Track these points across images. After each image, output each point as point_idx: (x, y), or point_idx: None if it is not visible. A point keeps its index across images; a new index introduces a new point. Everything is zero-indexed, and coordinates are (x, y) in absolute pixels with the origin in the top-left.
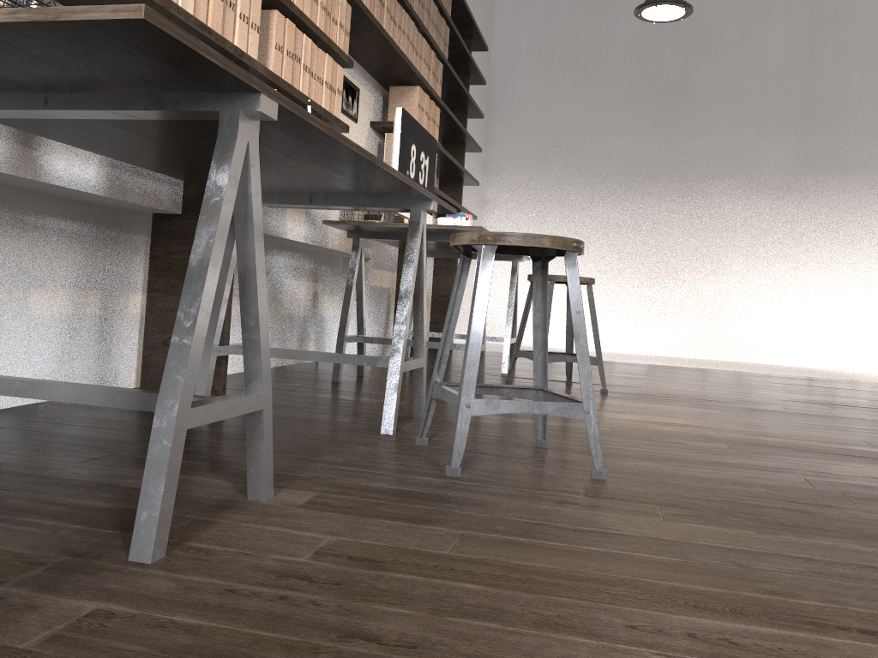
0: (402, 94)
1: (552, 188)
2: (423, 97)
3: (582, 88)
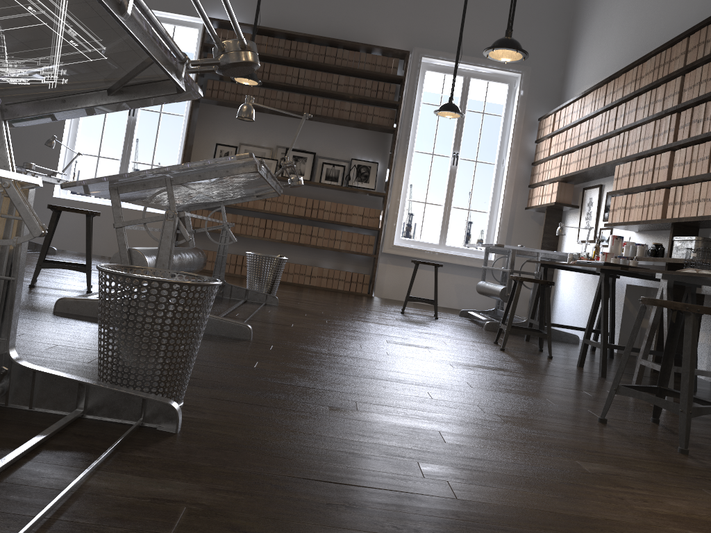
0: None
1: None
2: None
3: None
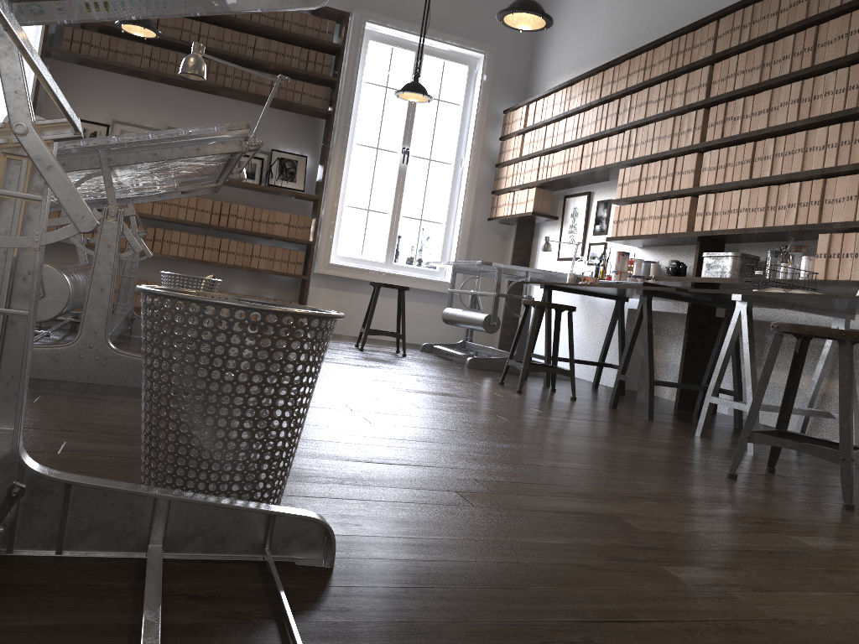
0: None
1: None
2: None
3: None
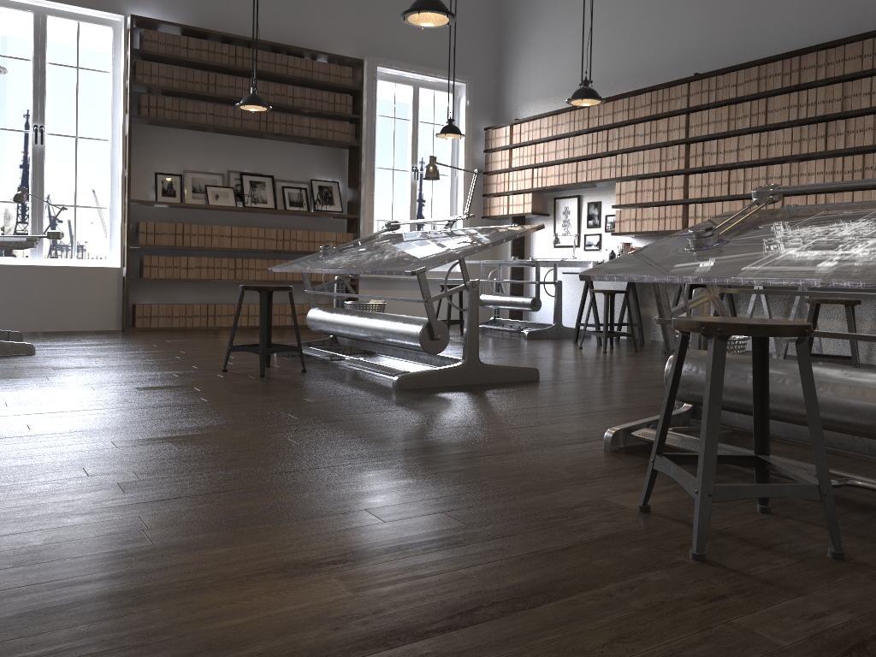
0: None
1: None
2: None
3: None
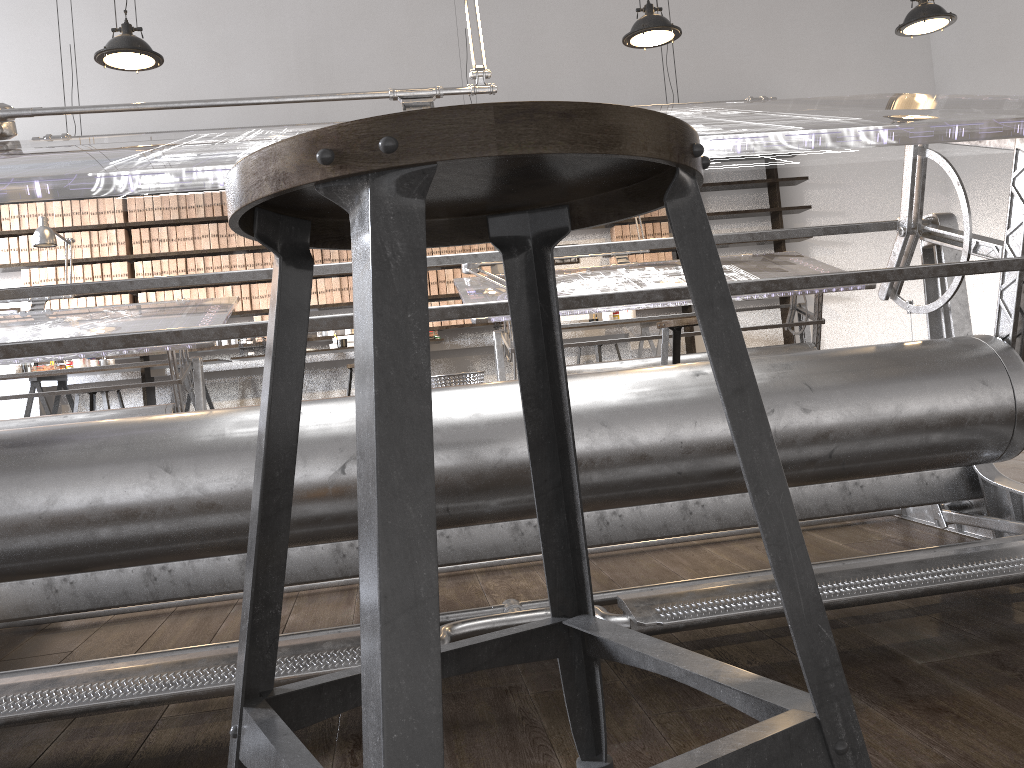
0: (612, 232)
1: (996, 188)
2: (625, 229)
3: (1001, 72)
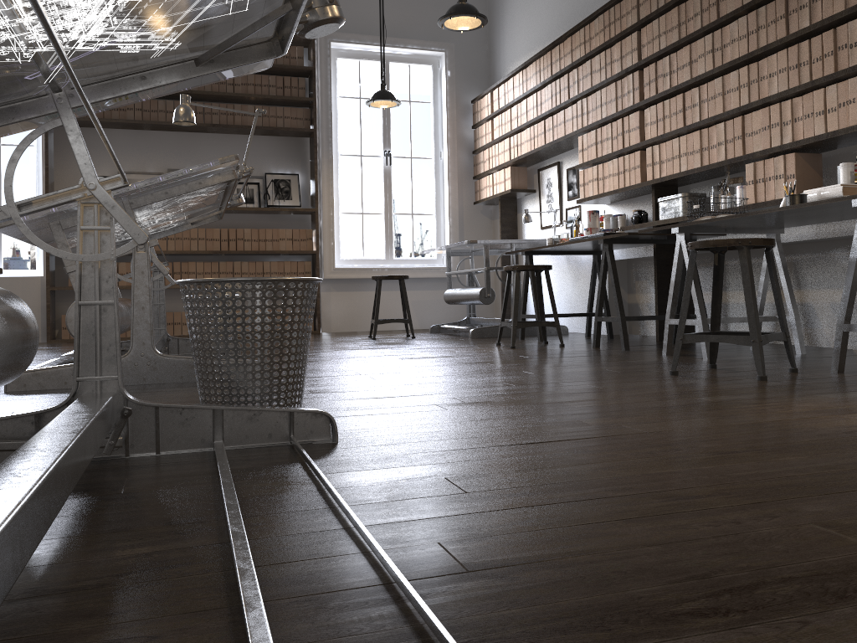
0: None
1: None
2: None
3: None
